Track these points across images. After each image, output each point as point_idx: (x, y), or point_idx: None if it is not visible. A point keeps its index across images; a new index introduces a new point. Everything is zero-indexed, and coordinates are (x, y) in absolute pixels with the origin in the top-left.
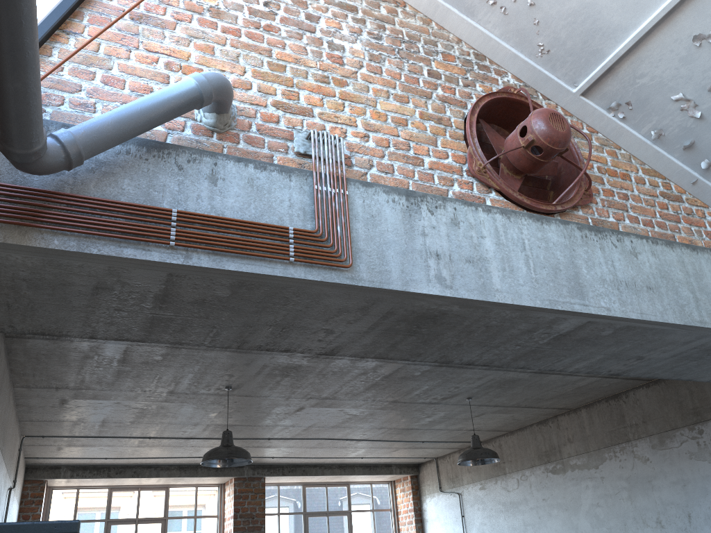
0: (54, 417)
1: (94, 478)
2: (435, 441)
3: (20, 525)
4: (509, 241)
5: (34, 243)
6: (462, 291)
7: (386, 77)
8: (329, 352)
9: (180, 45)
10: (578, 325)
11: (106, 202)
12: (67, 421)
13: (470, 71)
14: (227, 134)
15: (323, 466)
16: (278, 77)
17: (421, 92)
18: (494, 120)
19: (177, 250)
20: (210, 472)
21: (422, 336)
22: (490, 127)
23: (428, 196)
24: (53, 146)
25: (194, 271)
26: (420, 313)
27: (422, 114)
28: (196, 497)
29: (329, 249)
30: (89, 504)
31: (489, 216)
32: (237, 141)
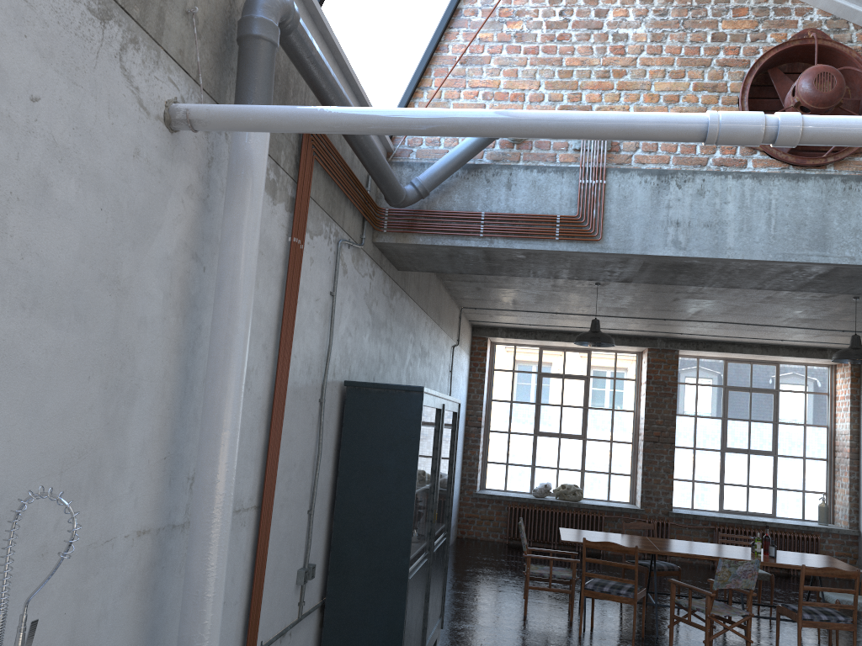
0: (477, 297)
1: (523, 339)
2: (859, 331)
3: (401, 386)
4: (754, 204)
5: (410, 242)
6: (694, 251)
7: (665, 55)
8: (624, 281)
9: (493, 76)
10: (830, 269)
11: (444, 213)
12: (487, 300)
13: (763, 20)
14: (523, 143)
15: (741, 345)
16: (565, 83)
17: (699, 62)
18: (796, 60)
19: (485, 238)
20: (623, 341)
21: (690, 274)
22: (783, 74)
23: (679, 172)
24: (412, 190)
25: (497, 249)
26: (670, 263)
27: (696, 86)
28: (615, 361)
29: (586, 227)
30: (524, 358)
31: (737, 183)
32: (530, 147)
